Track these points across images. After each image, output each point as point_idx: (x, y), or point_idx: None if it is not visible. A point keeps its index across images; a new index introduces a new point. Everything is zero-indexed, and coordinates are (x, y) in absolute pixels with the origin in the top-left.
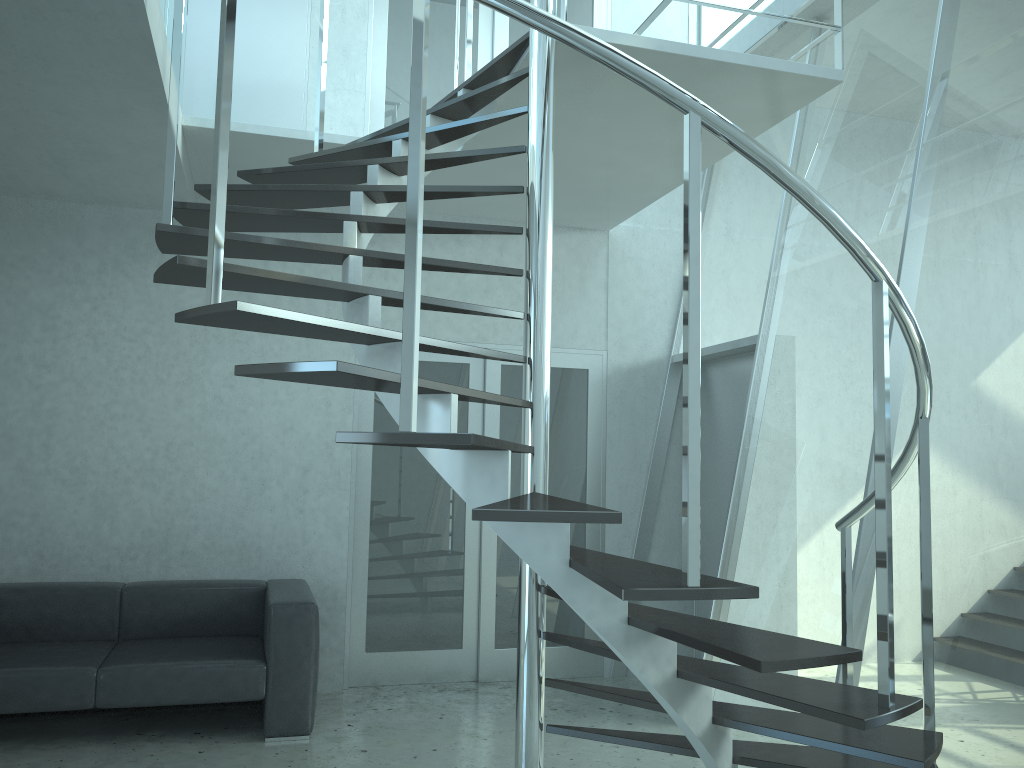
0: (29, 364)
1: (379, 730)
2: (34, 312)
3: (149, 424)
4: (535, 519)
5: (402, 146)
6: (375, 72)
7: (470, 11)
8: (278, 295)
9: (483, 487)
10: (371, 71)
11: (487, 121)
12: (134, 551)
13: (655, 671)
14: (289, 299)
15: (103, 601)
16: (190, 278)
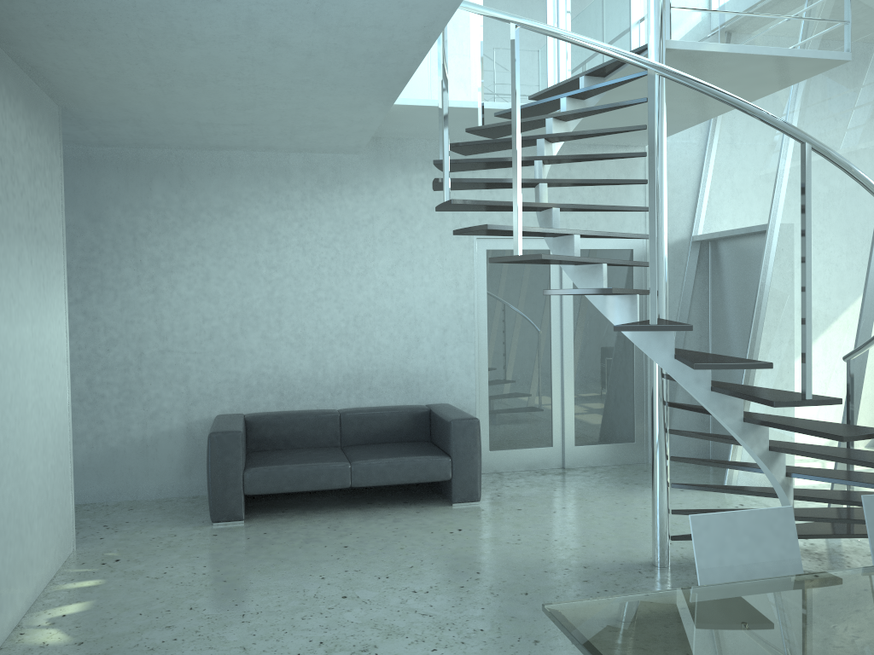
0: (263, 267)
1: (520, 498)
2: (263, 231)
3: (342, 303)
4: (728, 368)
5: (553, 122)
6: (475, 39)
7: (568, 6)
8: (419, 209)
9: (659, 348)
10: (472, 38)
11: (616, 107)
12: (339, 389)
13: (758, 447)
14: (427, 211)
15: (330, 422)
16: (480, 233)
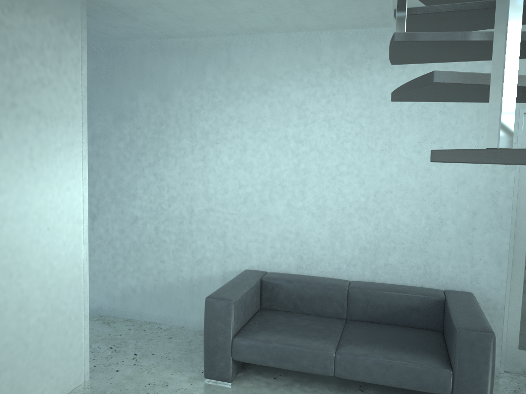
0: (291, 140)
1: None
2: (293, 107)
3: (363, 178)
4: None
5: None
6: None
7: None
8: None
9: None
10: None
11: None
12: (354, 260)
13: None
14: None
15: (337, 294)
16: (437, 95)
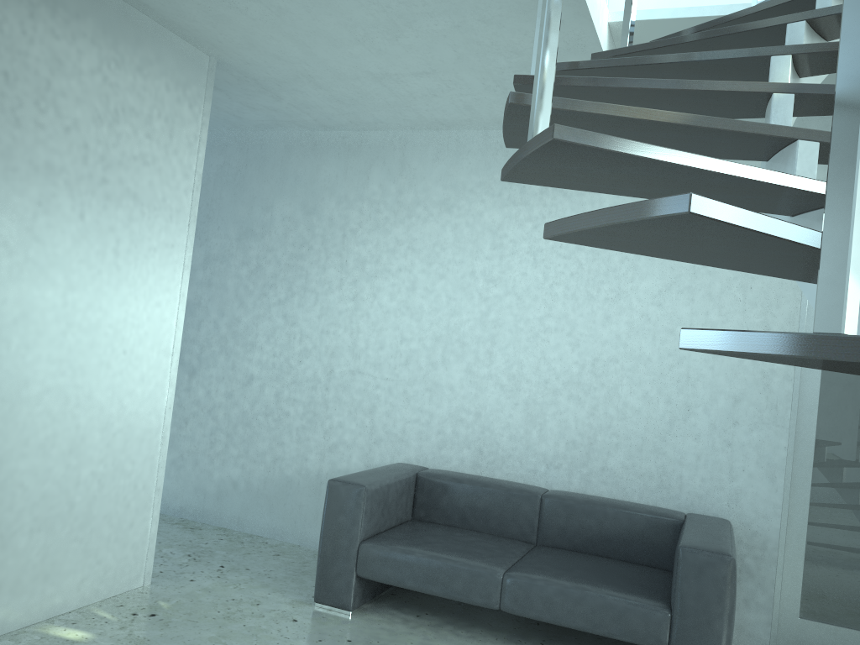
0: (480, 278)
1: None
2: (486, 232)
3: (577, 339)
4: None
5: None
6: None
7: None
8: None
9: None
10: None
11: None
12: (558, 460)
13: None
14: None
15: (524, 504)
16: None
